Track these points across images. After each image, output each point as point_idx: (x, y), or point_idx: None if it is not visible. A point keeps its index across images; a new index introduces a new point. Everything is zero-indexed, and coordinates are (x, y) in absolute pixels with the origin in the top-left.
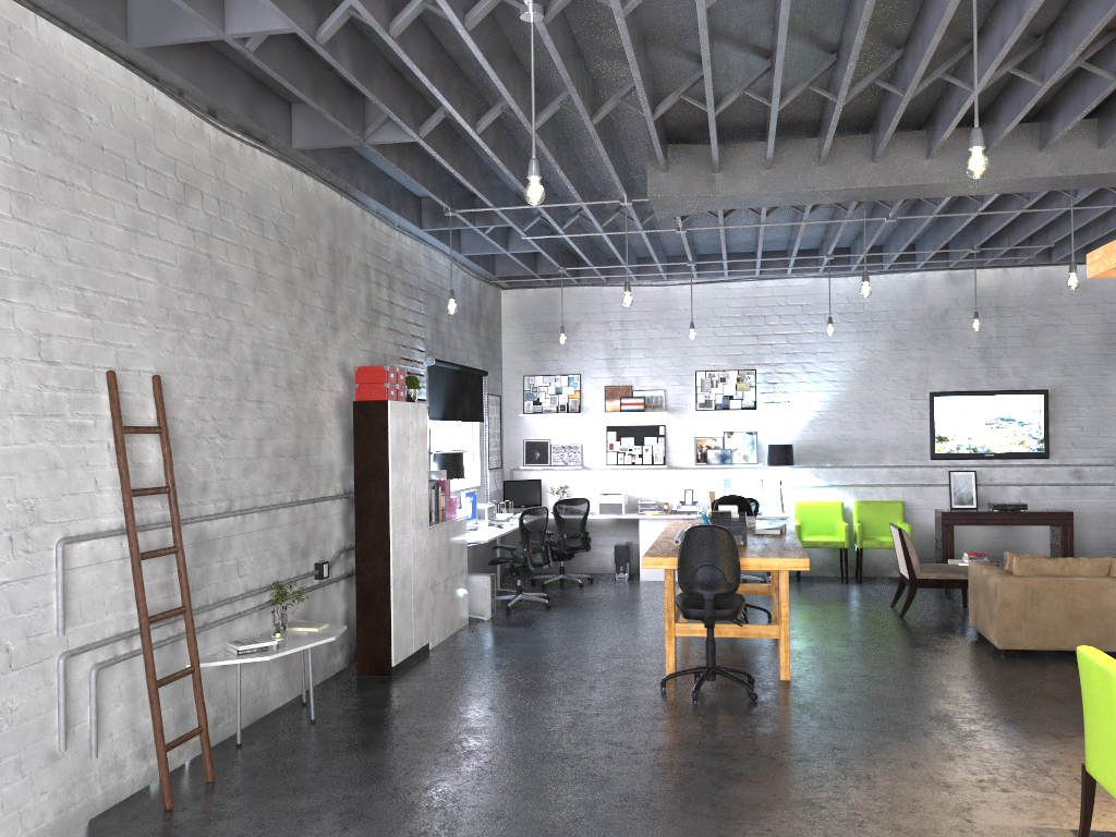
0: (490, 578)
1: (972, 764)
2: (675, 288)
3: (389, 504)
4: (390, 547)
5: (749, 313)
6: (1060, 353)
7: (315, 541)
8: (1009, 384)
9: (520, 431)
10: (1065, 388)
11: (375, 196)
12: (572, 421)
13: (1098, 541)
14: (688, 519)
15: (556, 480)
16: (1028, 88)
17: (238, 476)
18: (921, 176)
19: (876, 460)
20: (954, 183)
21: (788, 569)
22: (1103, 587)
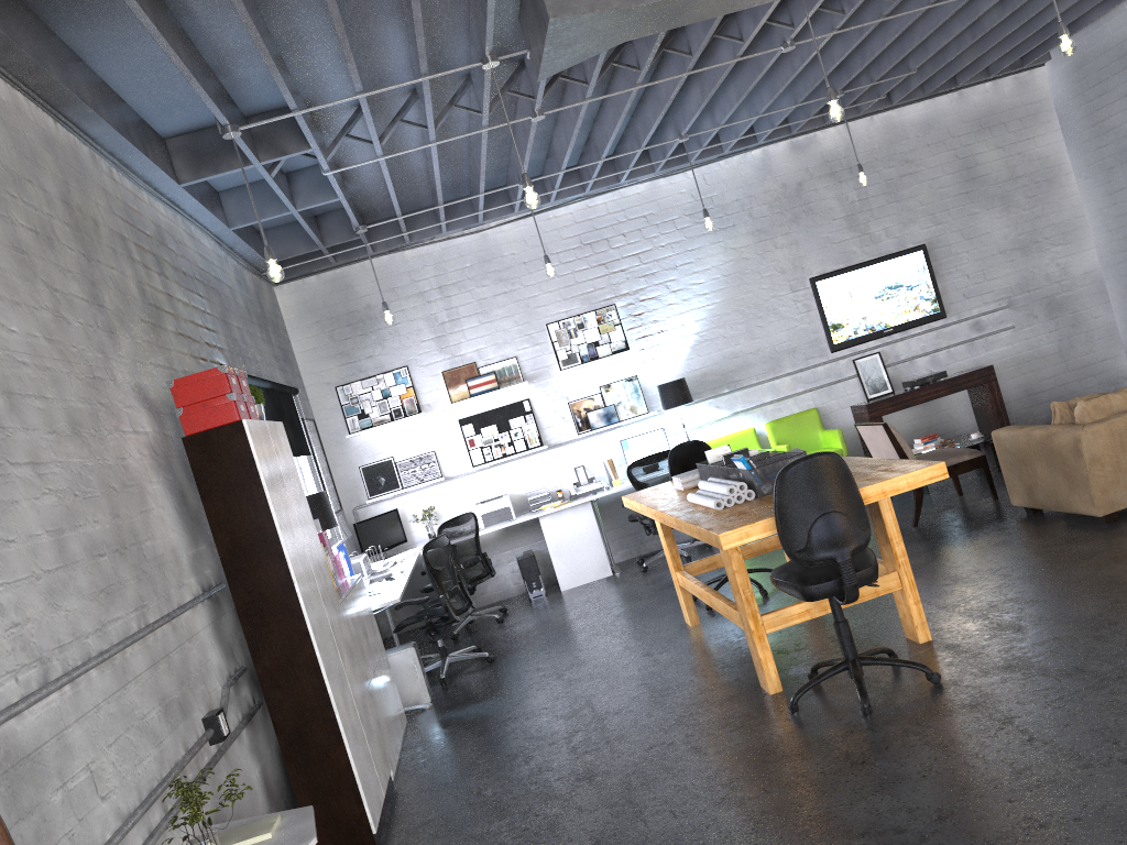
0: (415, 648)
1: None
2: (493, 231)
3: (293, 582)
4: (315, 650)
5: (588, 240)
6: (925, 202)
7: (191, 682)
8: (885, 248)
9: (351, 457)
10: (940, 238)
11: (109, 120)
12: (414, 425)
13: (1015, 390)
14: (598, 499)
15: (415, 504)
16: None
17: (41, 611)
18: None
19: (775, 370)
20: None
21: (922, 485)
22: None
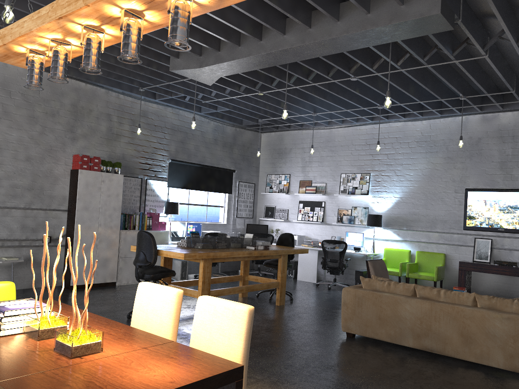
0: (181, 262)
1: None
2: (334, 130)
3: (75, 214)
4: (74, 233)
5: (369, 142)
6: None
7: (45, 226)
8: (518, 185)
9: (264, 201)
10: None
11: (106, 83)
12: (285, 197)
13: None
14: (319, 250)
15: (276, 226)
16: None
17: None
18: (279, 45)
19: (432, 228)
20: (297, 47)
21: (176, 258)
22: (398, 302)
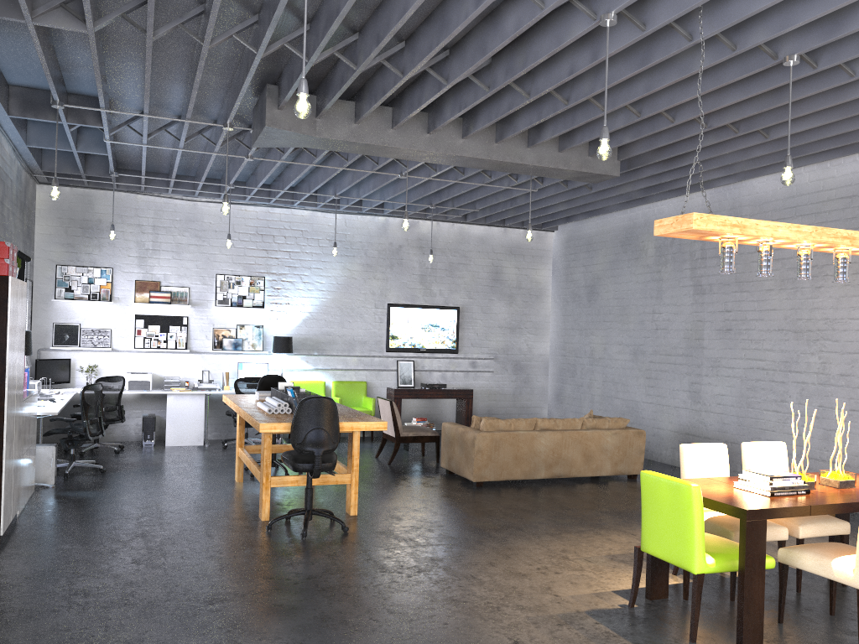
0: (56, 447)
1: (524, 558)
2: (202, 204)
3: (5, 377)
4: (5, 419)
5: (262, 232)
6: (467, 283)
7: None
8: (437, 301)
9: (50, 314)
10: (469, 307)
11: None
12: (103, 308)
13: (483, 408)
14: (210, 394)
15: (84, 359)
16: (551, 105)
17: None
18: (458, 149)
19: (350, 351)
20: (476, 158)
21: (372, 430)
22: (534, 437)
